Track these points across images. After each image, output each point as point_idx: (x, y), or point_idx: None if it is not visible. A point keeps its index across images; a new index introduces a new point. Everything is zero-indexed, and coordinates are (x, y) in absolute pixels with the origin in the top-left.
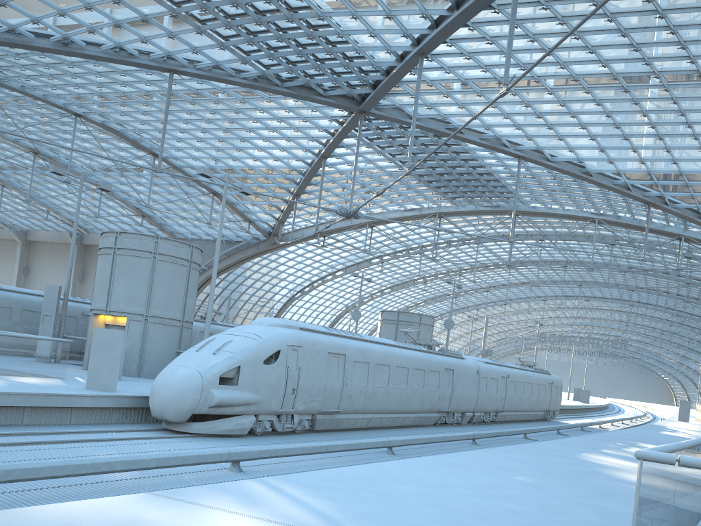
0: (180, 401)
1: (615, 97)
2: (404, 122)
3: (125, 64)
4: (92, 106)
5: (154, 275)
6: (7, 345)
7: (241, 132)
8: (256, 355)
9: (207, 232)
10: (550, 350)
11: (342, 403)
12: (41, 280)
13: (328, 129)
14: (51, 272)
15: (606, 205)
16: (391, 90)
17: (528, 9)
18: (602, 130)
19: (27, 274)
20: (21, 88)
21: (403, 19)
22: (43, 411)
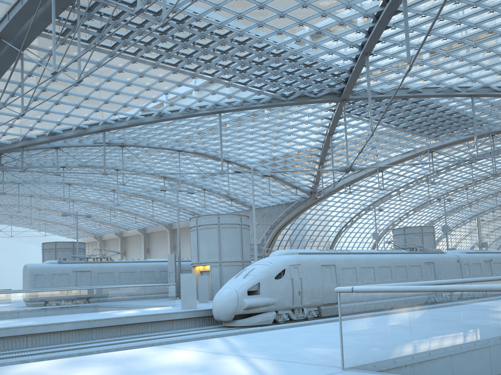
0: (226, 308)
1: None
2: (375, 97)
3: (193, 116)
4: (185, 143)
5: (220, 237)
6: (142, 291)
7: (273, 134)
8: (269, 274)
9: (271, 201)
10: None
11: None
12: (183, 251)
13: (326, 116)
14: (187, 246)
15: None
16: (358, 80)
17: (428, 2)
18: None
19: (175, 250)
20: (147, 145)
21: (346, 37)
22: (157, 324)
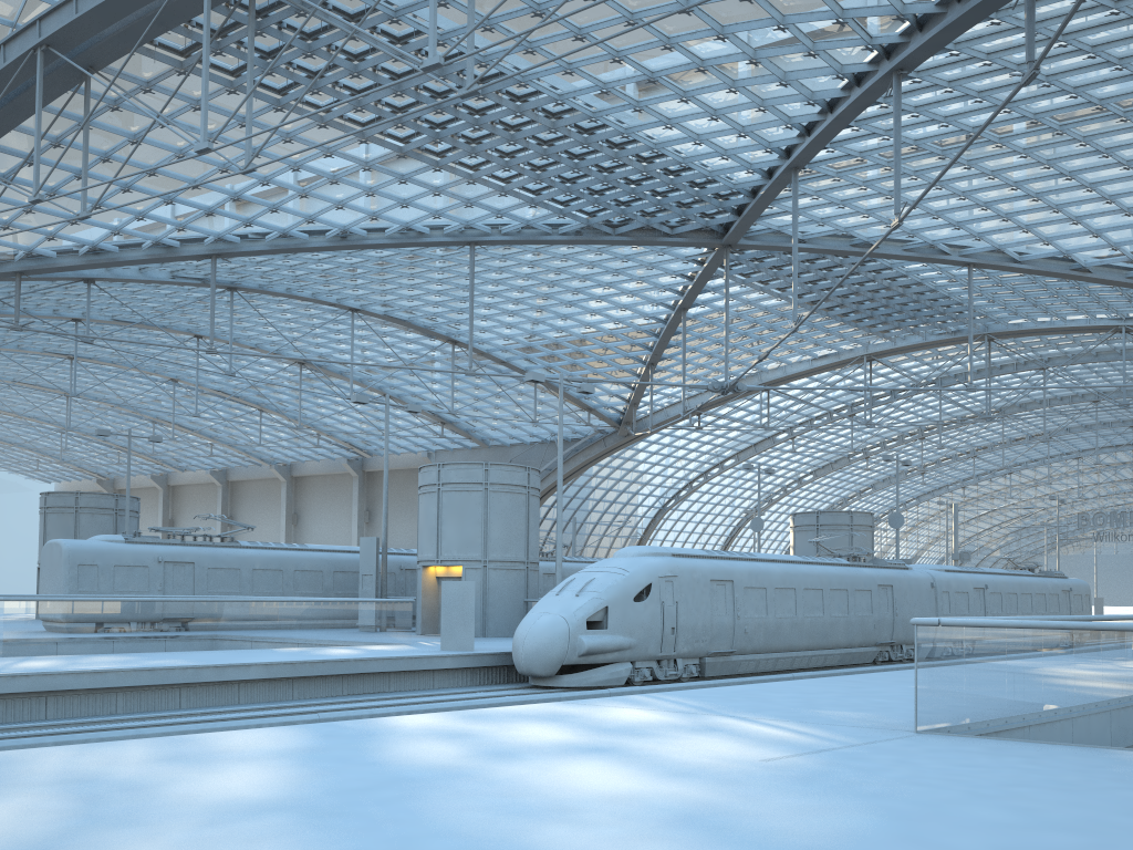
0: (547, 652)
1: (1094, 164)
2: (788, 248)
3: (415, 245)
4: (371, 296)
5: (488, 511)
6: (351, 612)
7: (565, 295)
8: (624, 592)
9: (531, 432)
10: (1098, 538)
11: (736, 640)
12: (316, 529)
13: (683, 272)
14: (327, 517)
15: (1130, 306)
16: (763, 211)
17: (928, 94)
18: (1088, 208)
19: (297, 523)
20: (287, 291)
21: (762, 132)
22: (407, 676)
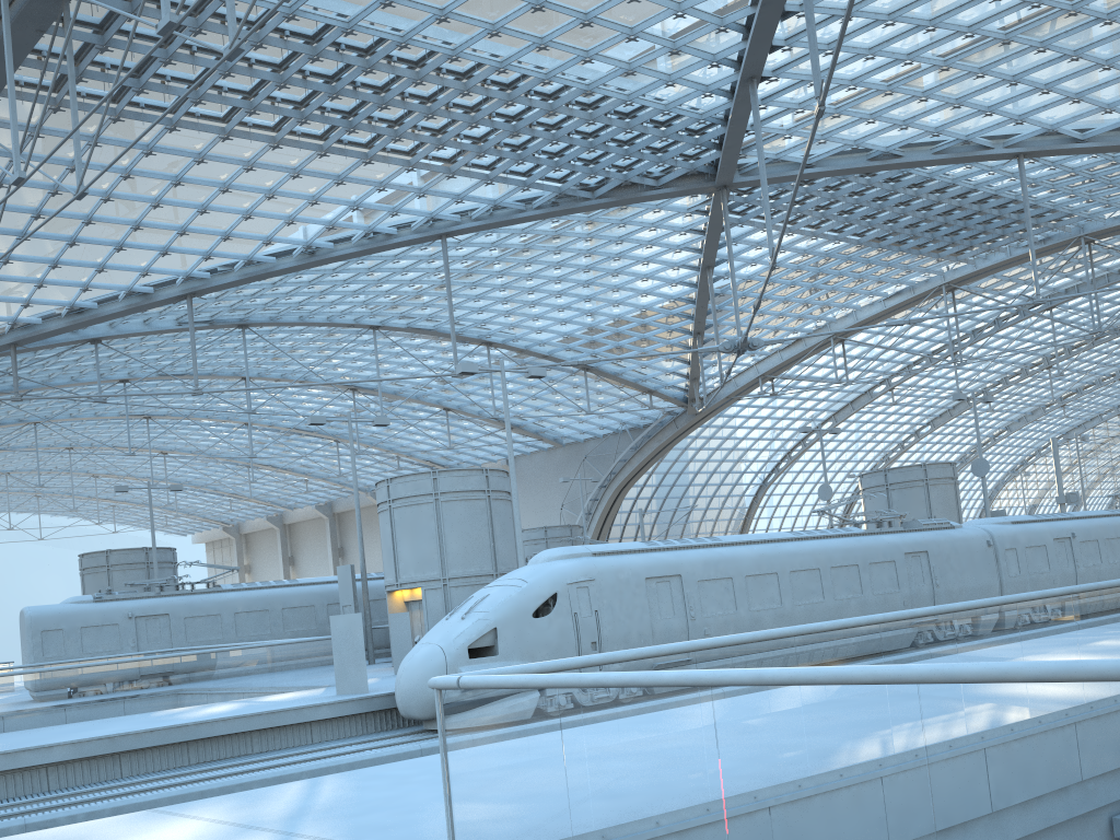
0: (422, 691)
1: None
2: (793, 177)
3: (385, 249)
4: (386, 310)
5: (442, 523)
6: (256, 659)
7: (579, 275)
8: (519, 608)
9: (600, 424)
10: None
11: None
12: None
13: (692, 227)
14: None
15: None
16: (750, 139)
17: None
18: None
19: None
20: (300, 319)
21: (700, 44)
22: (275, 733)
